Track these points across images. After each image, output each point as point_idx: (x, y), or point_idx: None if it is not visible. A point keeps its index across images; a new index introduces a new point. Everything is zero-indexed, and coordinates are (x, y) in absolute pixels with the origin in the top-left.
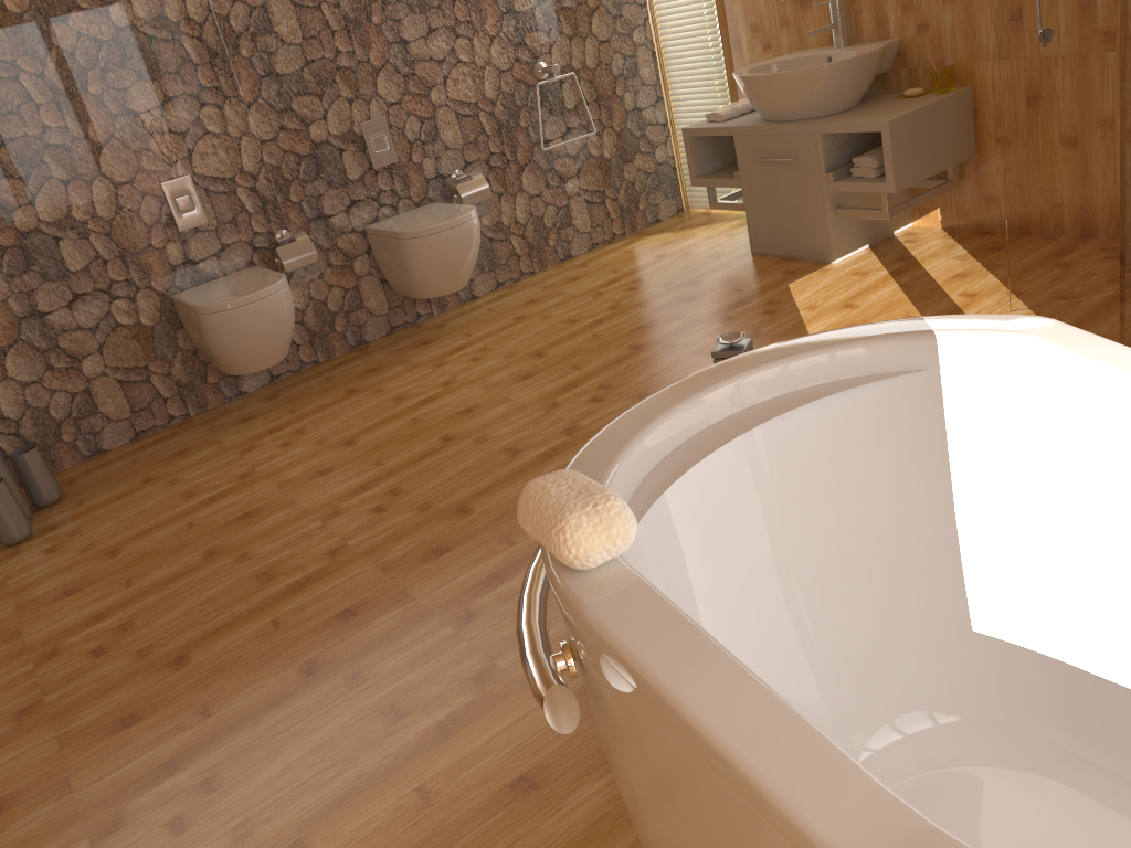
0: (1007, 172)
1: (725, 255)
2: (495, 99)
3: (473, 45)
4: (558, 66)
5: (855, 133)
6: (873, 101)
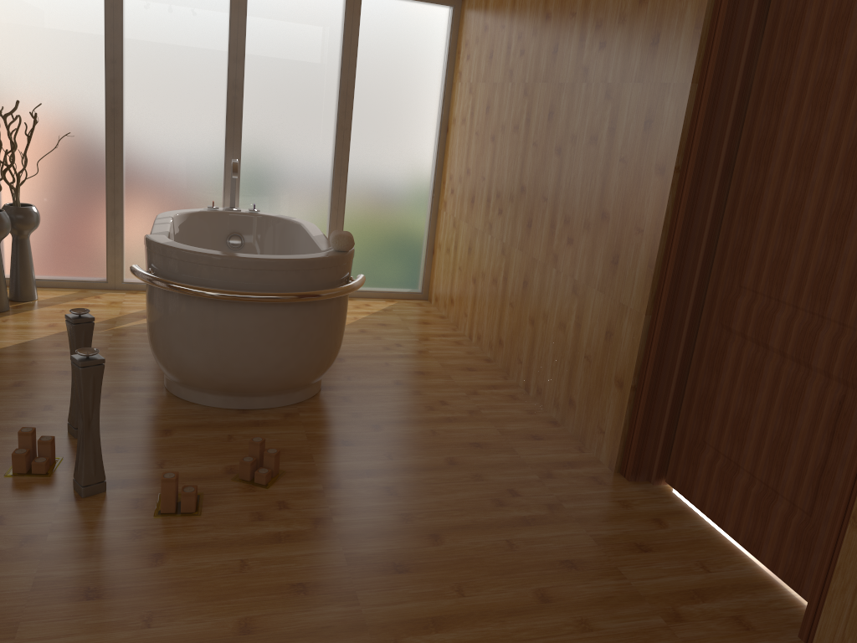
0: None
1: None
2: None
3: None
4: None
5: None
6: None
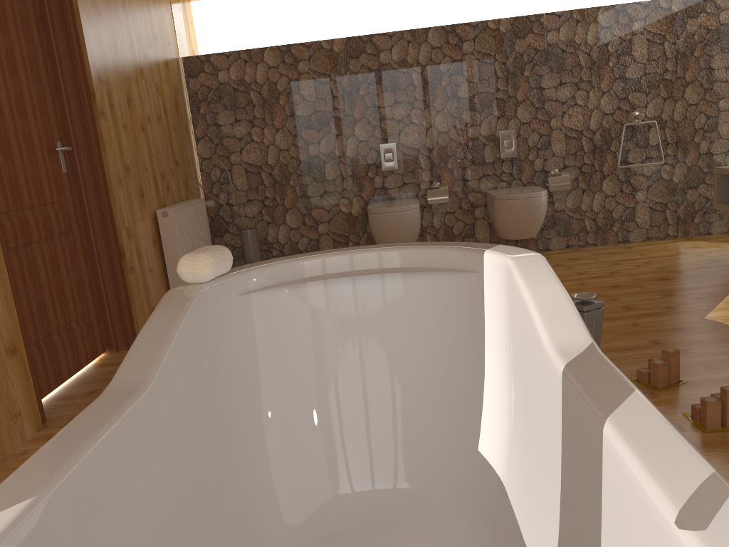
0: None
1: (721, 261)
2: (594, 130)
3: (587, 95)
4: (643, 115)
5: None
6: None
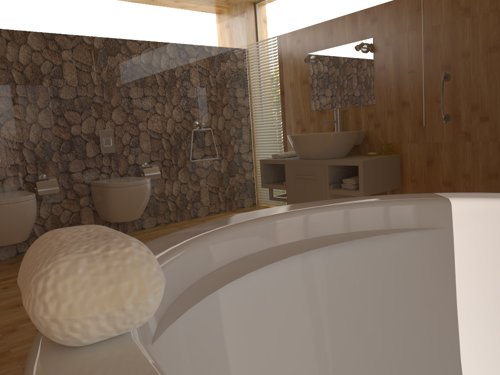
0: (426, 183)
1: None
2: (171, 133)
3: (164, 107)
4: (204, 124)
5: (344, 168)
6: (352, 156)
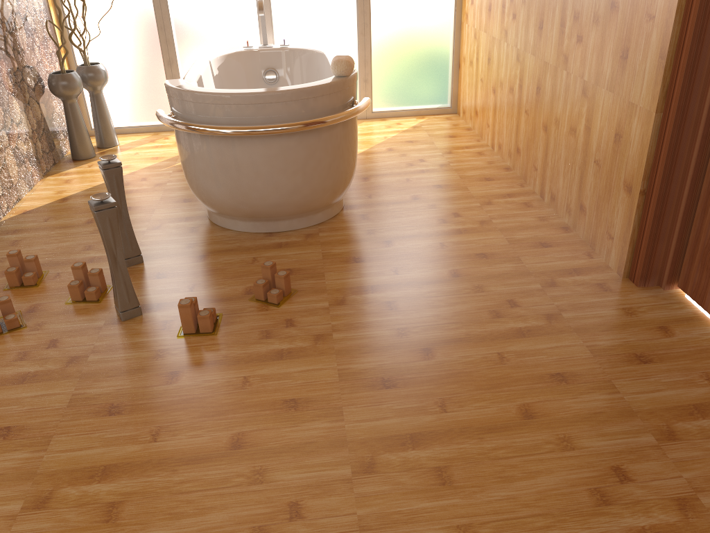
0: None
1: None
2: None
3: None
4: None
5: None
6: None
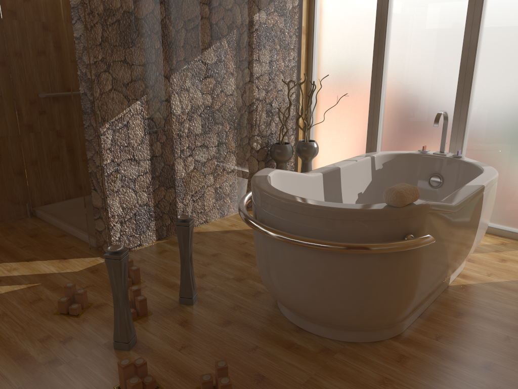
0: None
1: None
2: None
3: None
4: None
5: None
6: None
